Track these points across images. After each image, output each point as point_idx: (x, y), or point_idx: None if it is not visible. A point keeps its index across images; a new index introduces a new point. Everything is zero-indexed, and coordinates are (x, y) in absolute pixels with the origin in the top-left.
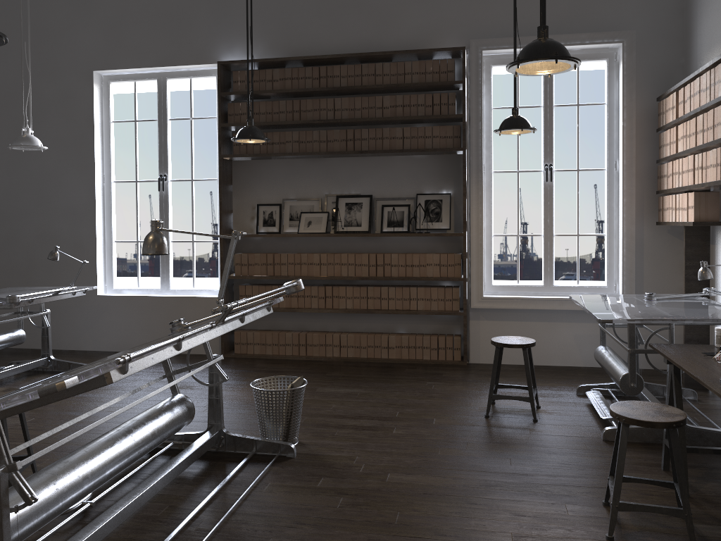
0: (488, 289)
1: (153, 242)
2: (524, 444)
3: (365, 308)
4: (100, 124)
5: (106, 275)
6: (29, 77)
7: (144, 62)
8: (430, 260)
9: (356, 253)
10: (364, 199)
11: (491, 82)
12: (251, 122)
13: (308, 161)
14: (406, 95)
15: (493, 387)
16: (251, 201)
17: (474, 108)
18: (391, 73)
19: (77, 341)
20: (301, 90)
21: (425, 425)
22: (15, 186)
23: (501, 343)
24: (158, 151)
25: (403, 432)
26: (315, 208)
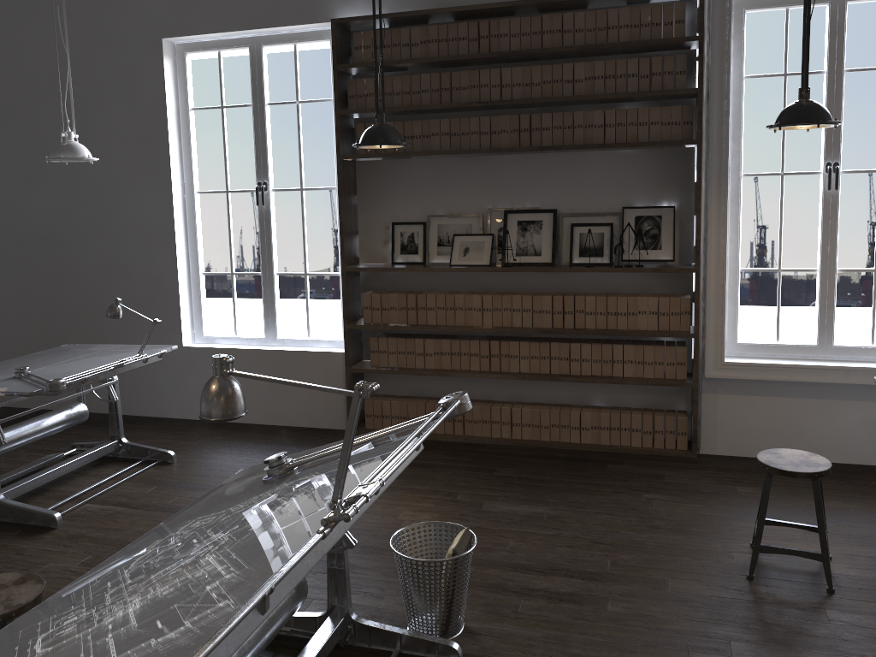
0: (731, 349)
1: (217, 399)
2: (826, 650)
3: (546, 372)
4: (175, 113)
5: (194, 319)
6: (68, 57)
7: (230, 23)
8: (644, 306)
9: (534, 295)
10: (545, 215)
11: (743, 37)
12: (381, 119)
13: (462, 161)
14: (610, 61)
15: (761, 533)
16: (384, 219)
17: (716, 78)
18: (587, 28)
19: (161, 405)
20: (453, 58)
21: (656, 593)
22: (70, 200)
23: (777, 468)
24: (255, 150)
25: (624, 609)
26: (473, 229)
